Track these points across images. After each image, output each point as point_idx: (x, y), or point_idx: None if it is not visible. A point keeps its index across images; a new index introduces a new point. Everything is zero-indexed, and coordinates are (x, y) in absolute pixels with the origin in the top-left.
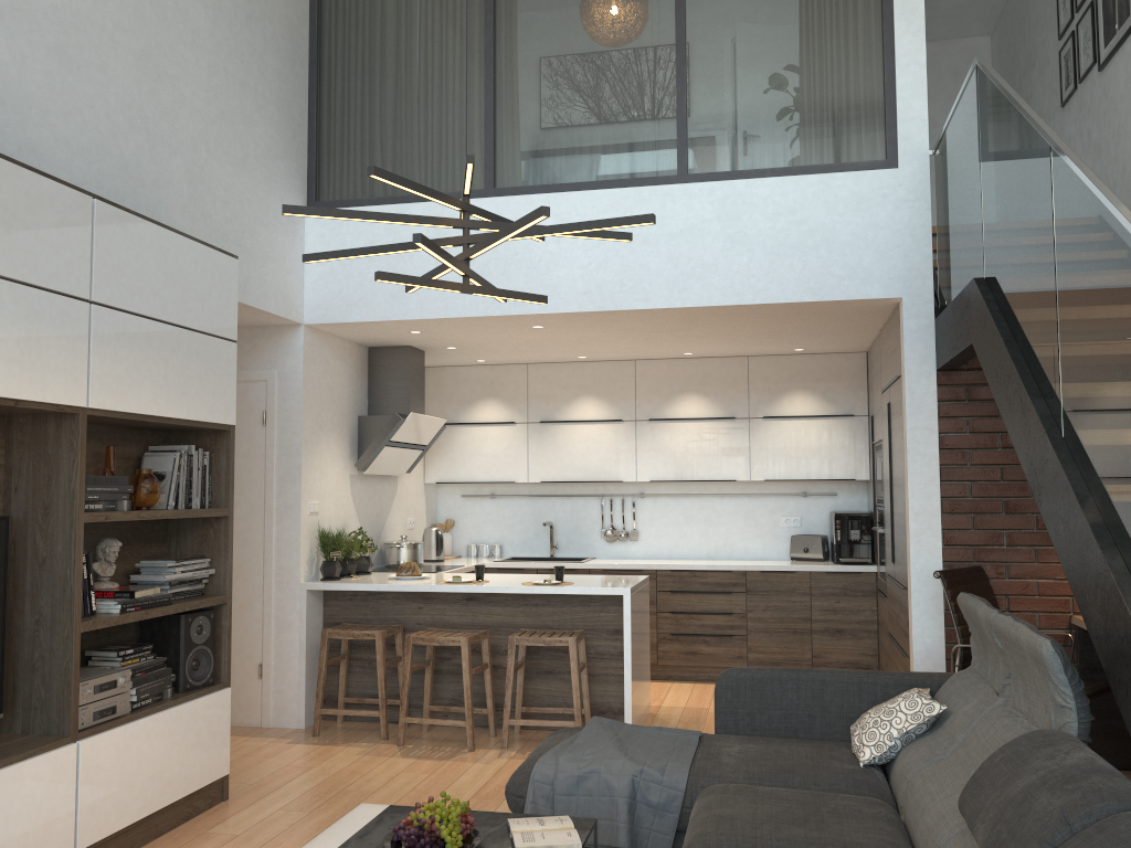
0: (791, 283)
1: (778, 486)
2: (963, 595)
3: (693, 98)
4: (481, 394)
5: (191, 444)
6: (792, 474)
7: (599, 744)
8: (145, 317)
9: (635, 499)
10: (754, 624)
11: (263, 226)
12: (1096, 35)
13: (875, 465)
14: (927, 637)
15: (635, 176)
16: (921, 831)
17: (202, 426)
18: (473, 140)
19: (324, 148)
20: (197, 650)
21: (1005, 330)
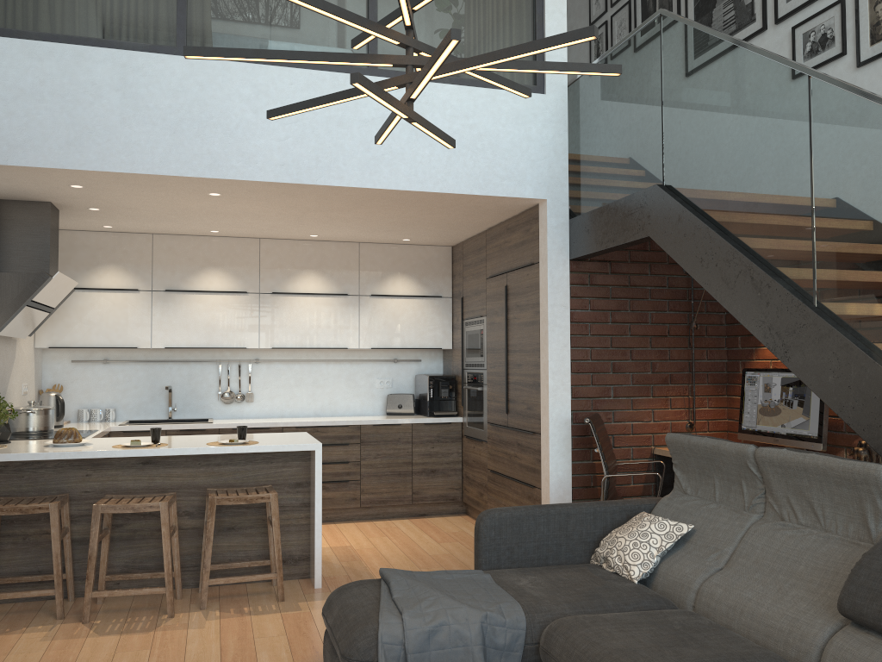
0: (464, 177)
1: (374, 353)
2: (677, 435)
3: (383, 1)
4: (101, 260)
5: None
6: (393, 343)
7: (425, 596)
8: None
9: (251, 365)
10: (367, 470)
11: None
12: (632, 26)
13: (465, 337)
14: (559, 471)
15: None
16: (767, 633)
17: None
18: None
19: None
20: None
21: (711, 225)
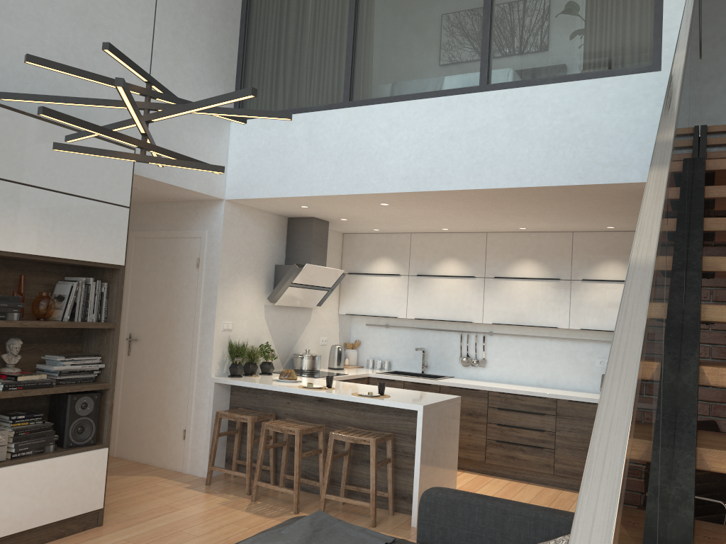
0: (562, 169)
1: (596, 334)
2: None
3: (495, 25)
4: (378, 254)
5: (99, 277)
6: (603, 325)
7: (291, 538)
8: (36, 187)
9: (486, 336)
10: (561, 441)
11: (189, 131)
12: None
13: None
14: None
15: (448, 88)
16: None
17: (91, 265)
18: (338, 67)
19: (246, 78)
20: (80, 420)
21: None
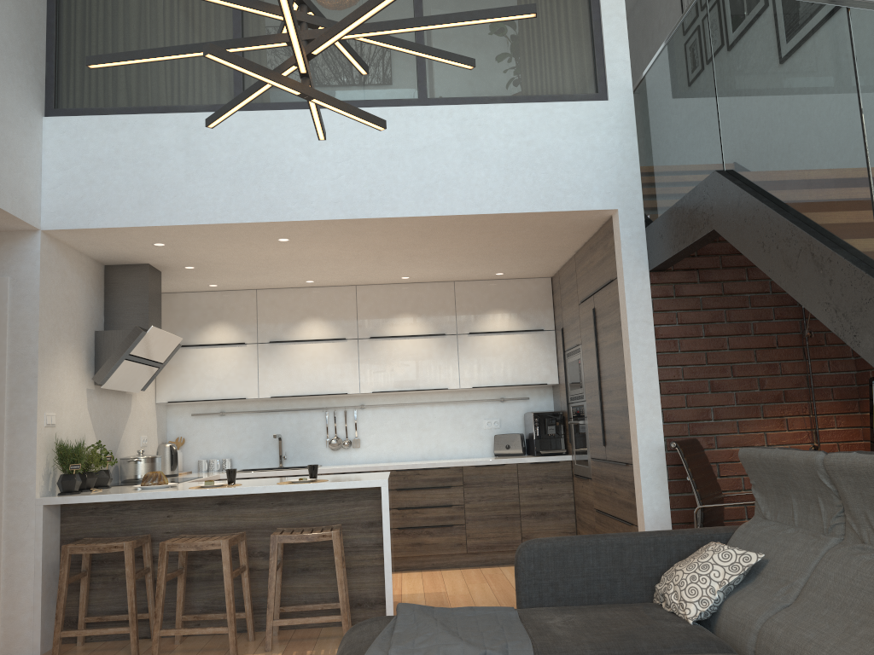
0: (524, 195)
1: (480, 393)
2: (749, 449)
3: (430, 33)
4: (211, 318)
5: None
6: (495, 381)
7: (425, 631)
8: None
9: (356, 411)
10: (472, 513)
11: None
12: None
13: (567, 369)
14: (655, 505)
15: (380, 98)
16: None
17: None
18: None
19: (64, 58)
20: None
21: (770, 203)
